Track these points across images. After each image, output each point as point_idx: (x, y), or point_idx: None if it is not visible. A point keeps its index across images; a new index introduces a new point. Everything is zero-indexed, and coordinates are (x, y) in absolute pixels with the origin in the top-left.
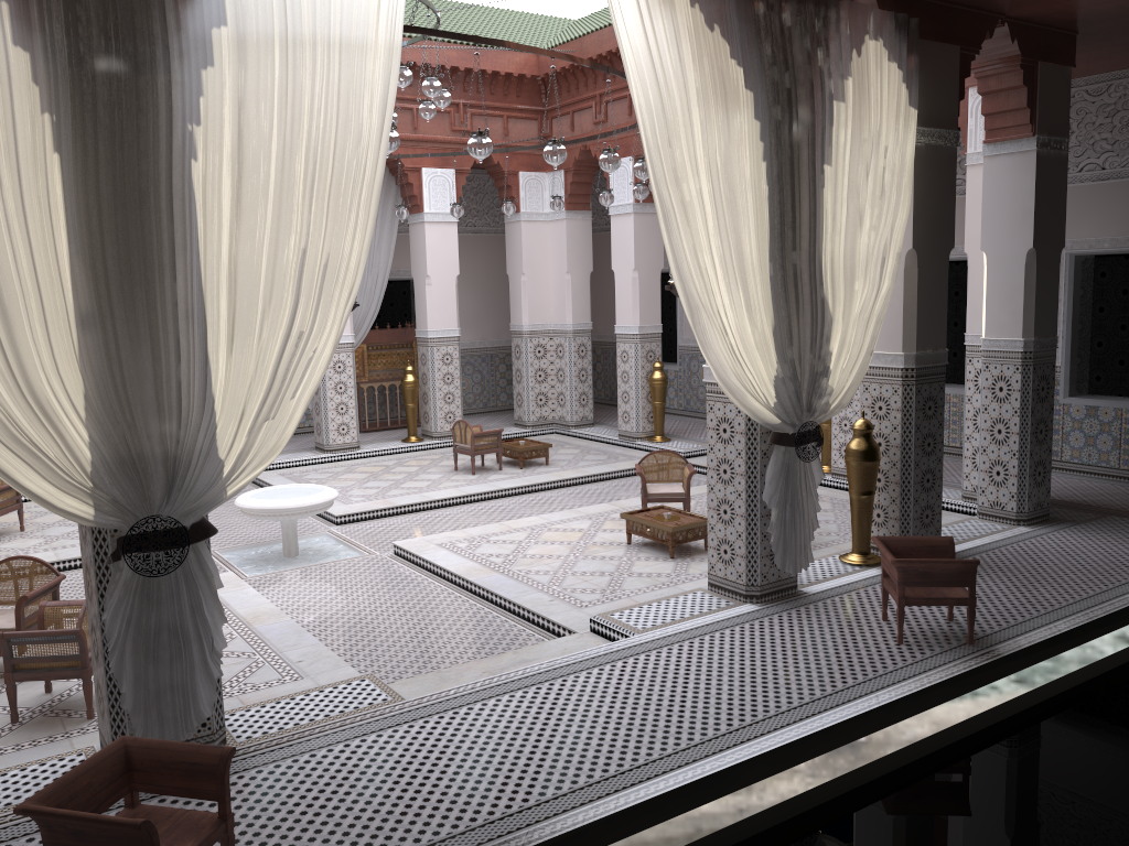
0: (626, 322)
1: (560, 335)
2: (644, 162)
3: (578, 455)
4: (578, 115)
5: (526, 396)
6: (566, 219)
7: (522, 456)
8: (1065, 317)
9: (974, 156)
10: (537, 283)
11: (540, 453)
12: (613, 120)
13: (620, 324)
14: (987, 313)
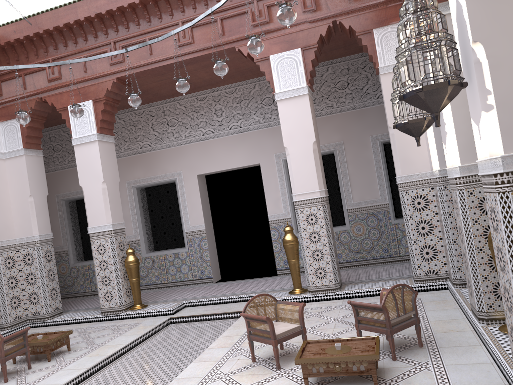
0: (100, 222)
1: (28, 246)
2: (291, 6)
3: (82, 336)
4: (30, 76)
5: (2, 301)
6: (25, 155)
7: (49, 349)
8: (385, 176)
9: (384, 68)
10: (1, 207)
11: (63, 341)
12: (68, 77)
13: (93, 225)
14: (438, 153)
